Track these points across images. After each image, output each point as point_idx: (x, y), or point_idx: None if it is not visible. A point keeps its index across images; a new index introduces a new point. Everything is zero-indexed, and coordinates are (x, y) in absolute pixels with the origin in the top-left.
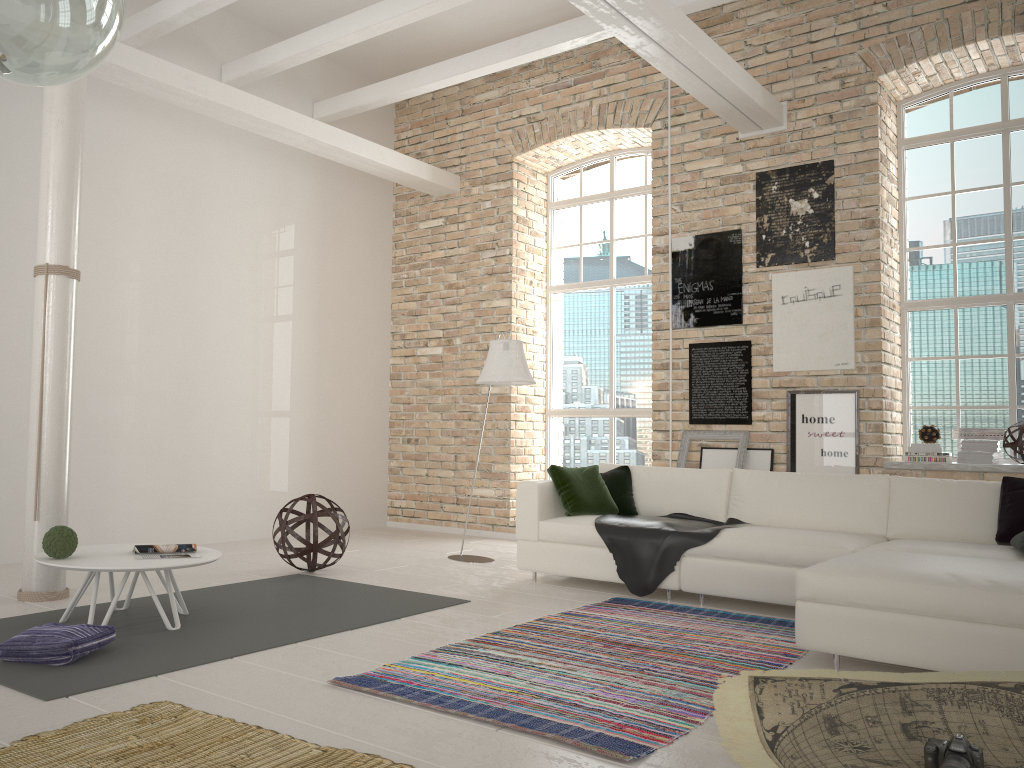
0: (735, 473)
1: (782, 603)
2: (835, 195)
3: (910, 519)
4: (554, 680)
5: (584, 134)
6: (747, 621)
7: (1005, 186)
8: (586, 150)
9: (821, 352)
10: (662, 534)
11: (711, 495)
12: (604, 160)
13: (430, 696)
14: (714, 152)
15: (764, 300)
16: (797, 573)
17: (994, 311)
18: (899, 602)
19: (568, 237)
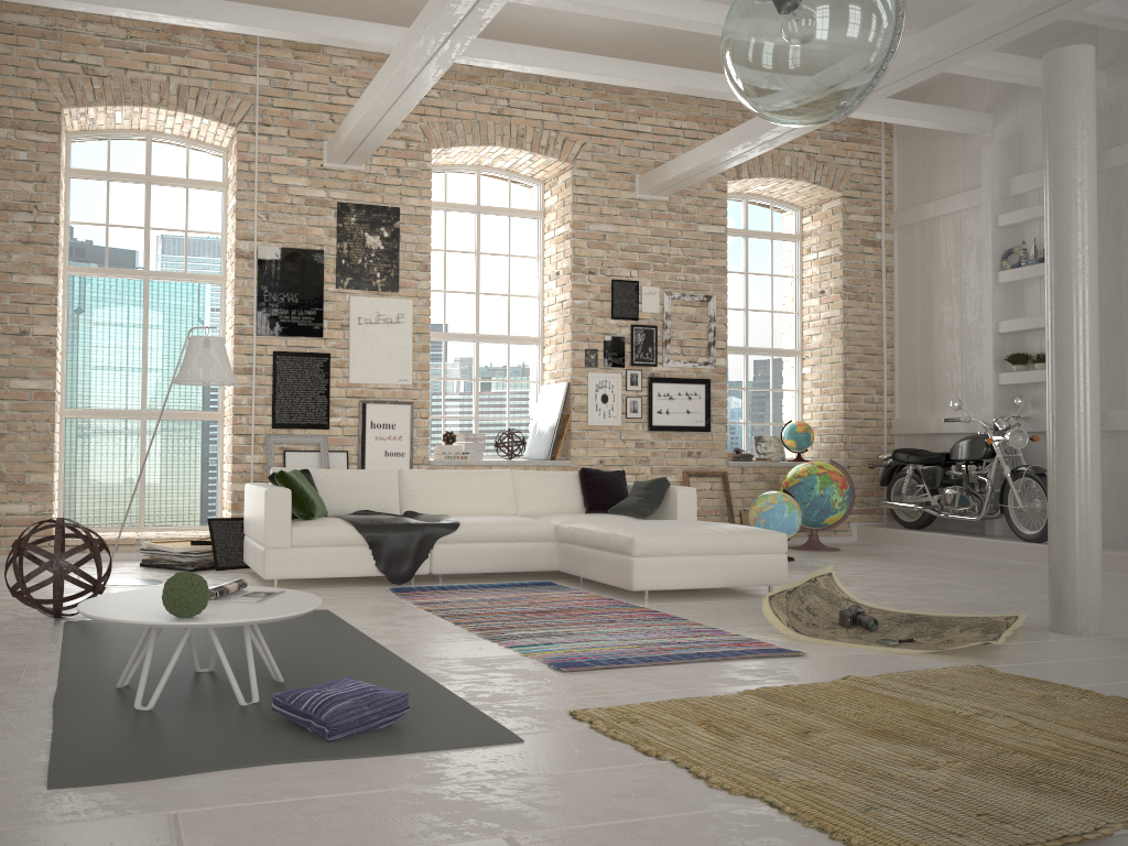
0: (403, 472)
1: (510, 571)
2: (400, 238)
3: (533, 501)
4: (617, 636)
5: (157, 110)
6: (509, 587)
7: (477, 254)
8: (130, 123)
9: (388, 369)
10: (418, 527)
11: (388, 492)
12: (139, 138)
13: (630, 660)
14: (300, 172)
15: (342, 318)
16: (634, 538)
17: (467, 346)
18: (691, 548)
19: (91, 213)
